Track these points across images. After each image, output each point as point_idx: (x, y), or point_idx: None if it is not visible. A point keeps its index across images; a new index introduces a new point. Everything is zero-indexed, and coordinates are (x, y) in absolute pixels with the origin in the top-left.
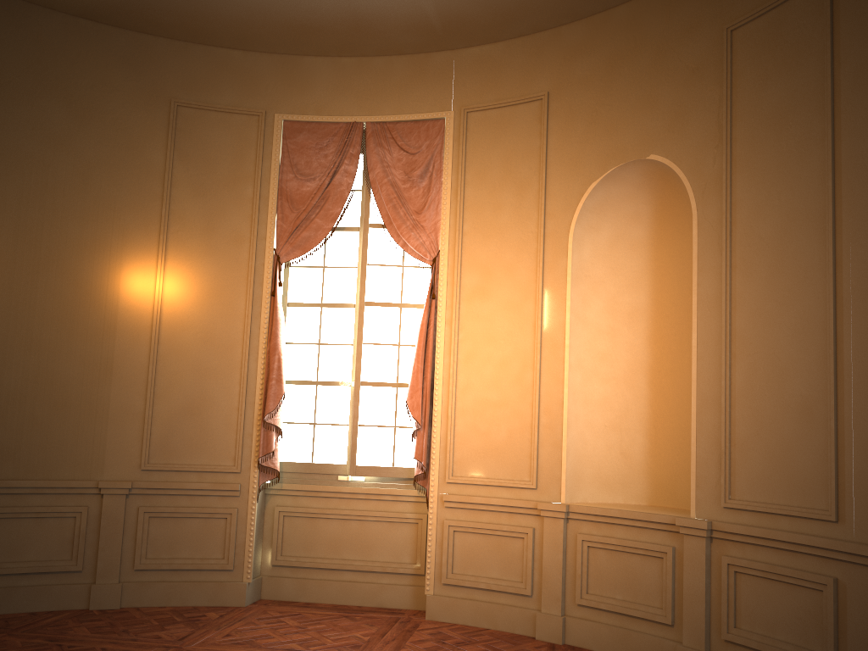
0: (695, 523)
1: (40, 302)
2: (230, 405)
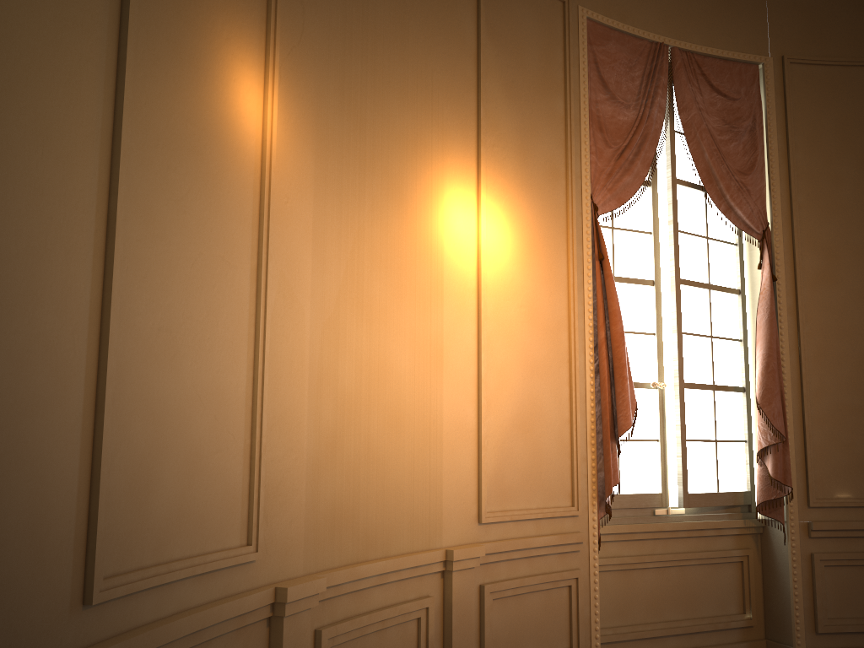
0: None
1: (368, 230)
2: (560, 416)
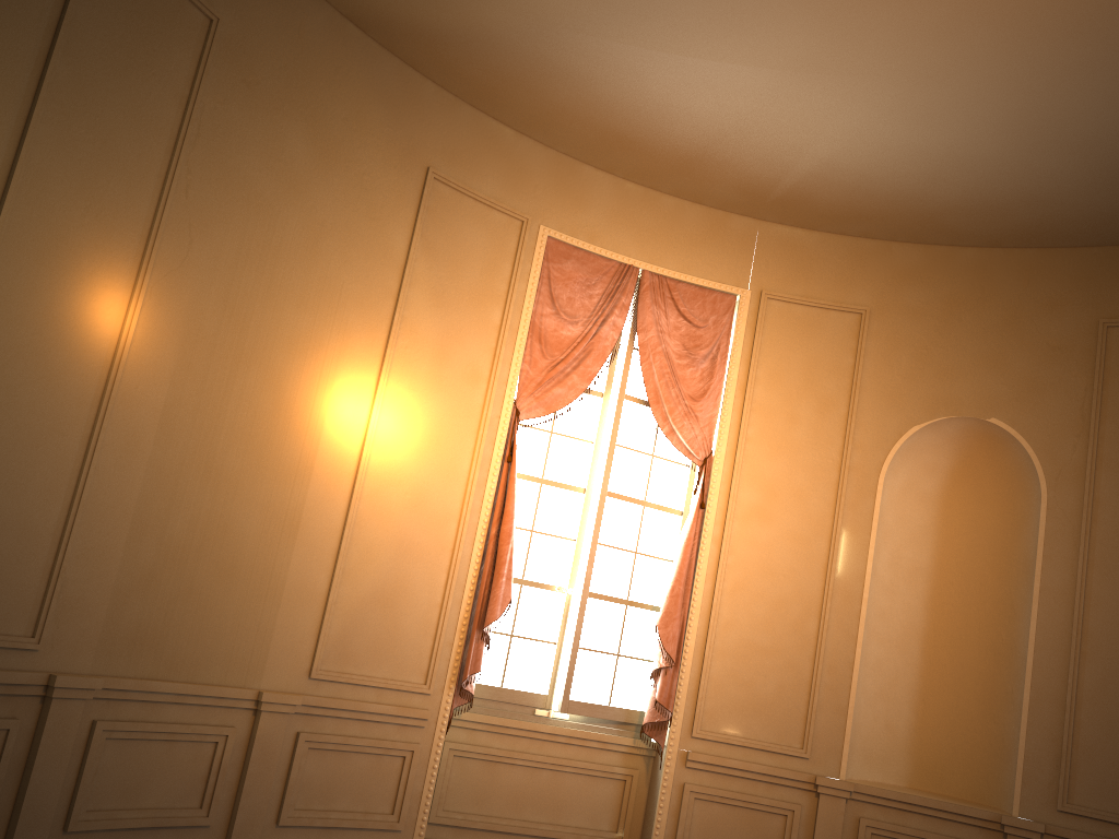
0: (1028, 824)
1: (231, 412)
2: (431, 599)
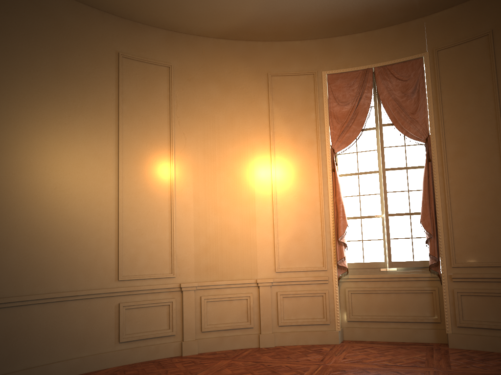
0: None
1: (218, 188)
2: (317, 234)
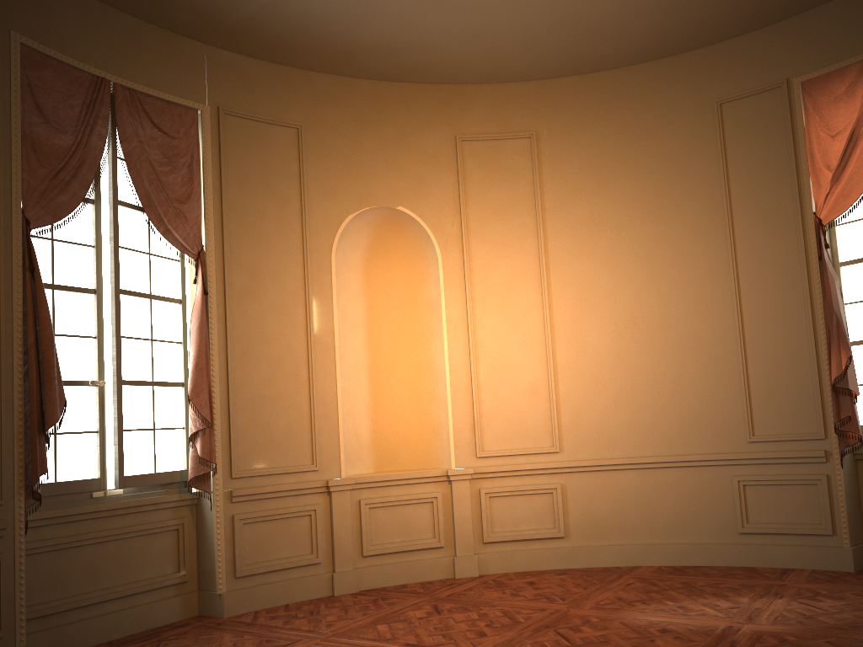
0: (464, 471)
1: None
2: None
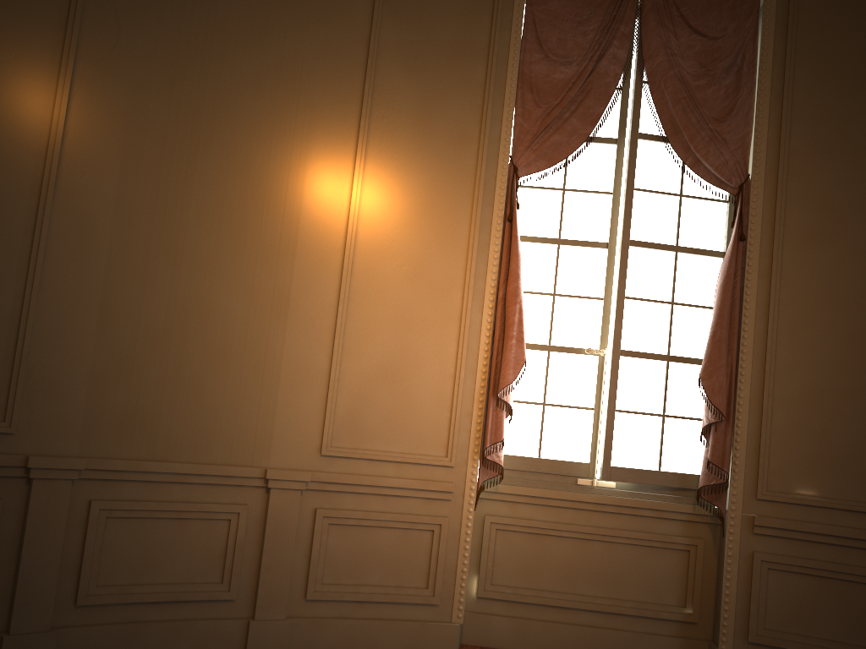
0: None
1: (196, 197)
2: (442, 371)
